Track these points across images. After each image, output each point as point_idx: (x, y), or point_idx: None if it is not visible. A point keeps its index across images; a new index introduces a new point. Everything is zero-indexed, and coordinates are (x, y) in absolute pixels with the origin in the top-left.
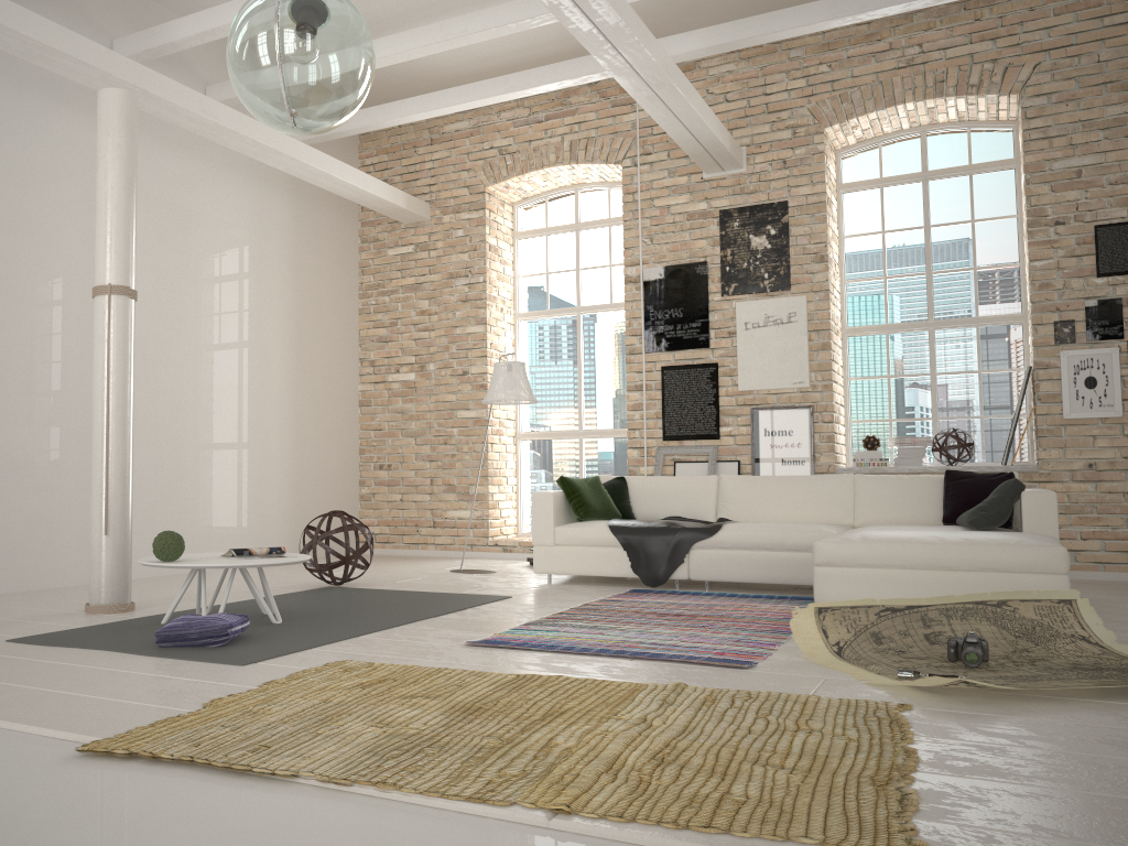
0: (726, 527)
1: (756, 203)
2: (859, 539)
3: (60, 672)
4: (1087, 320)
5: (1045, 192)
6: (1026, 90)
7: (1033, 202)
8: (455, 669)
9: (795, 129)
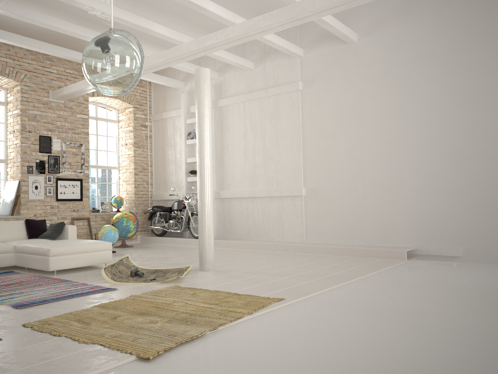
0: None
1: None
2: (61, 245)
3: None
4: (36, 166)
5: (26, 120)
6: (22, 82)
7: (23, 122)
8: (71, 312)
9: None
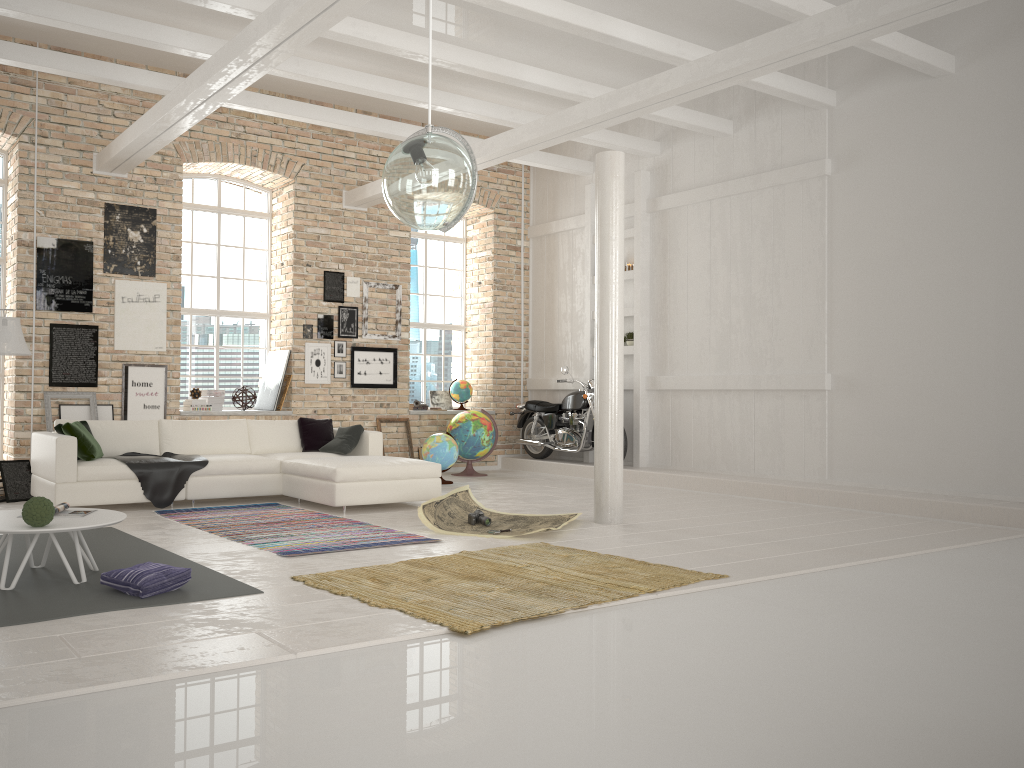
0: (209, 459)
1: (133, 204)
2: (354, 465)
3: (194, 625)
4: (319, 325)
5: (303, 244)
6: (297, 179)
7: (297, 249)
8: (363, 567)
9: (164, 157)
